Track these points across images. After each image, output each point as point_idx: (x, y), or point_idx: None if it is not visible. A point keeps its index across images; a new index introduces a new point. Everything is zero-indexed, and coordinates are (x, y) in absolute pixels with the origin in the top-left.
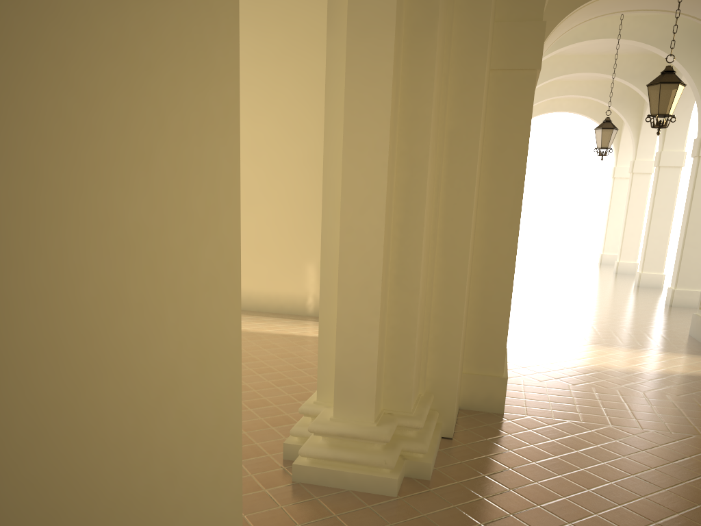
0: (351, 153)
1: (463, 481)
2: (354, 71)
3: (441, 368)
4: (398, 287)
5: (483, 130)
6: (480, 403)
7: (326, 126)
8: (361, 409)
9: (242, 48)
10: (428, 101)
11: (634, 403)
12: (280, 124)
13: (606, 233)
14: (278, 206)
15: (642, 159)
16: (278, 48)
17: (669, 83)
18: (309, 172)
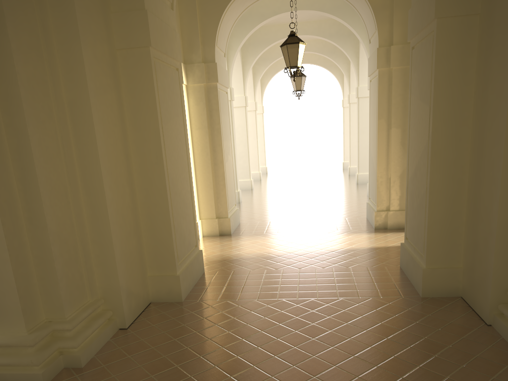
0: None
1: (108, 364)
2: None
3: (106, 278)
4: (32, 227)
5: (114, 96)
6: (165, 296)
7: None
8: (15, 323)
9: None
10: (15, 83)
11: (288, 278)
12: None
13: (344, 147)
14: None
15: (354, 92)
16: None
17: (292, 44)
18: None
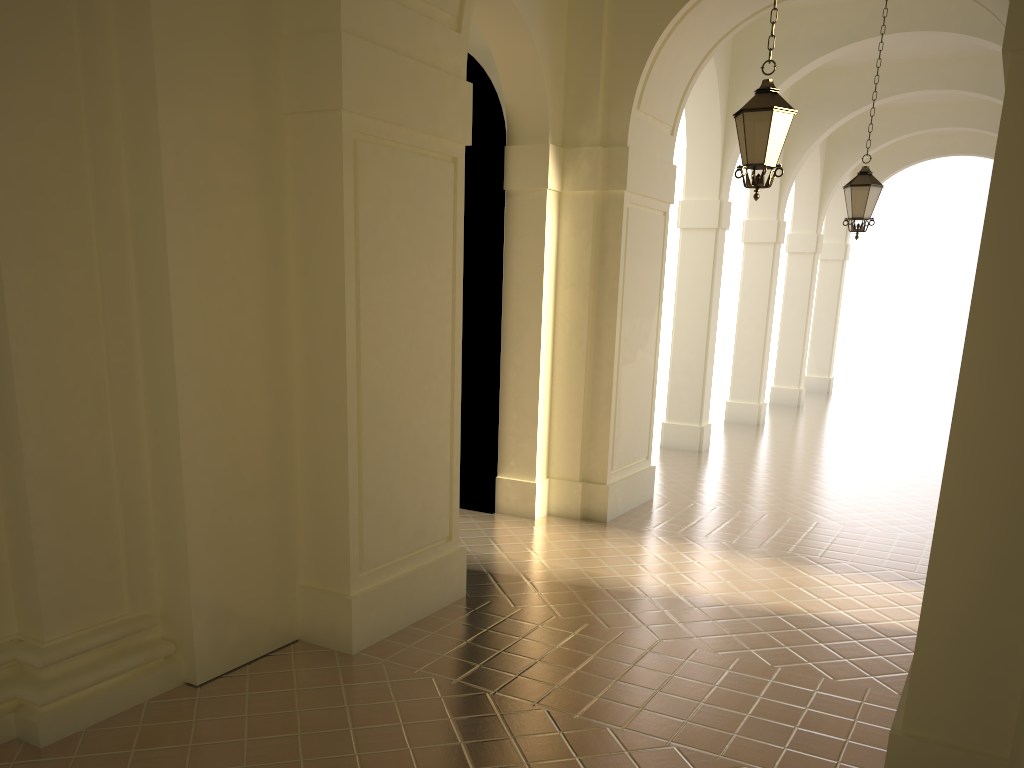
0: None
1: (85, 755)
2: None
3: (171, 577)
4: (4, 454)
5: (255, 210)
6: (323, 635)
7: None
8: None
9: None
10: None
11: (611, 657)
12: None
13: None
14: None
15: None
16: None
17: (756, 111)
18: None
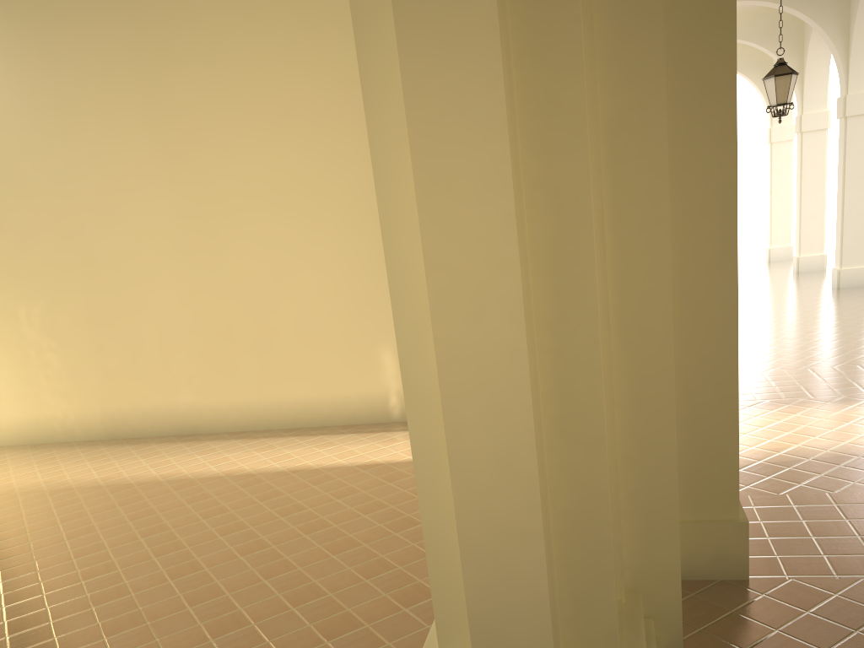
0: (435, 203)
1: None
2: (414, 29)
3: (647, 545)
4: (562, 440)
5: None
6: (705, 568)
7: (374, 153)
8: None
9: (233, 50)
10: (573, 66)
11: None
12: (307, 152)
13: (772, 220)
14: (325, 272)
15: (812, 111)
16: (286, 41)
17: None
18: (361, 216)
